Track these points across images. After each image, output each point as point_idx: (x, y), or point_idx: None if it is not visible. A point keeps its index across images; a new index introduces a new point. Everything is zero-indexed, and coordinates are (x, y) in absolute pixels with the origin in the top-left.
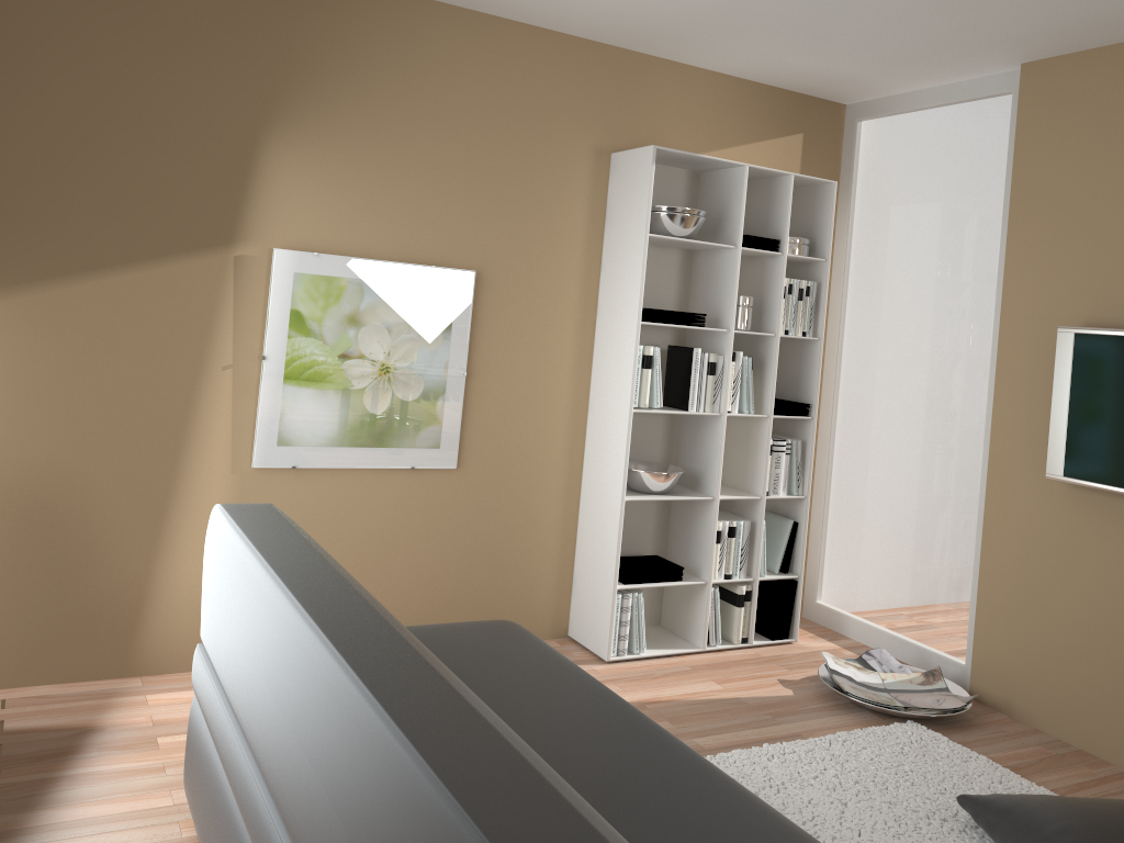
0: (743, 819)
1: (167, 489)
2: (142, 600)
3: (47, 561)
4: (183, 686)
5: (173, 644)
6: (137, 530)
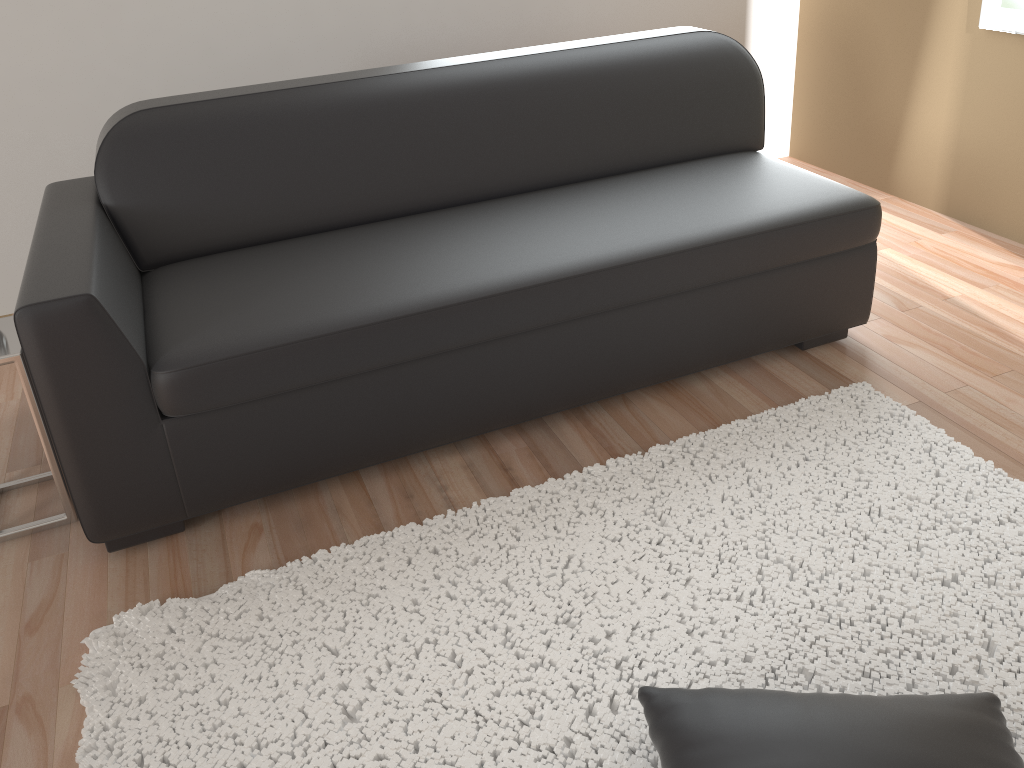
0: (452, 273)
1: (918, 40)
2: (897, 134)
3: (849, 85)
4: (892, 210)
5: (914, 179)
6: (898, 73)
